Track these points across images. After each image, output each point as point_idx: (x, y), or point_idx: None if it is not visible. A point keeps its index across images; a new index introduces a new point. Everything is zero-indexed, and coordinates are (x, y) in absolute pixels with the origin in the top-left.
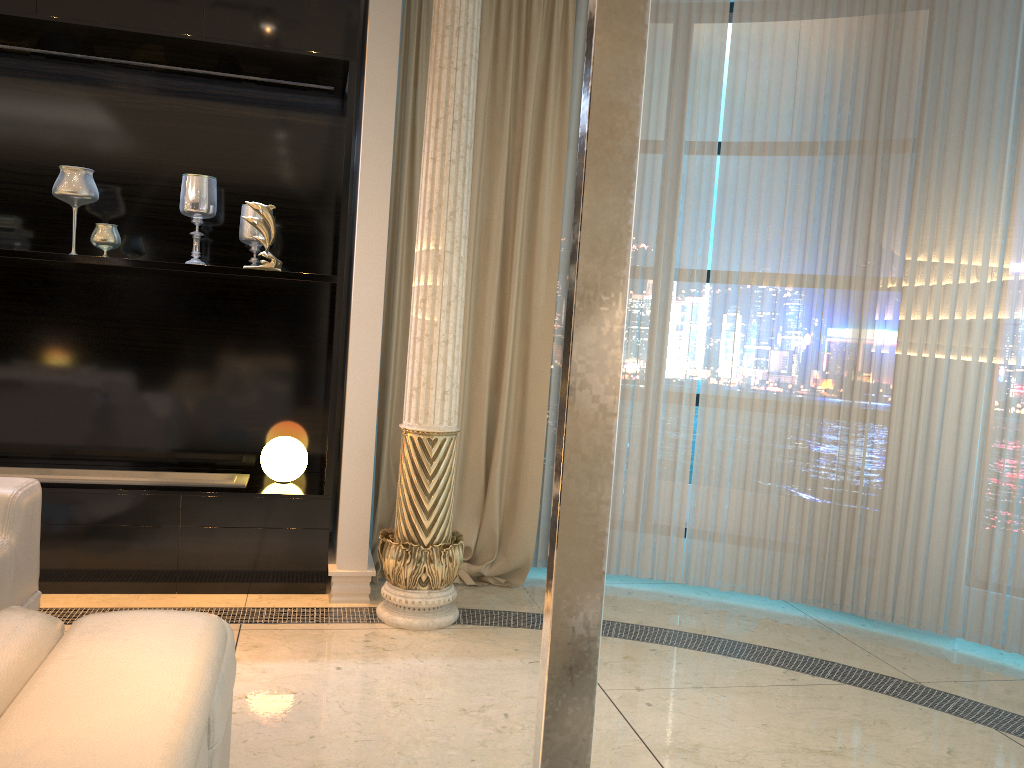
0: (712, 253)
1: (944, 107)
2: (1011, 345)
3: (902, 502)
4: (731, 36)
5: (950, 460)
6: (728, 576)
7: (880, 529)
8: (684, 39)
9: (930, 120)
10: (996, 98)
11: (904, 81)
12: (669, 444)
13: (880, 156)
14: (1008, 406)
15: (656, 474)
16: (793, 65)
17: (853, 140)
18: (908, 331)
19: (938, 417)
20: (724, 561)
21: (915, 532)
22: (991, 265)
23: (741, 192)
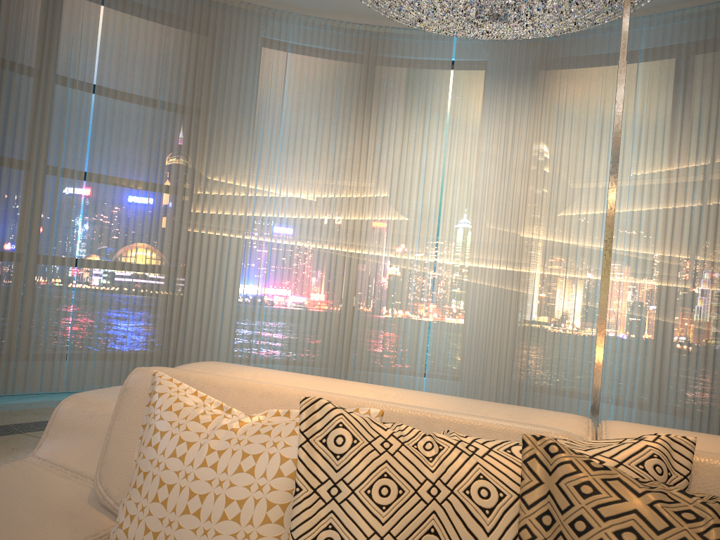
0: (88, 158)
1: (227, 96)
2: (260, 230)
3: (206, 318)
4: (103, 12)
5: (231, 292)
6: (98, 380)
7: (194, 335)
8: (69, 2)
9: (220, 101)
10: (254, 98)
11: (207, 75)
12: (55, 292)
13: (194, 116)
14: (260, 262)
15: (45, 314)
16: (143, 45)
17: (179, 102)
18: (208, 220)
19: (225, 269)
20: (95, 370)
21: (212, 335)
22: (250, 187)
23: (108, 120)
